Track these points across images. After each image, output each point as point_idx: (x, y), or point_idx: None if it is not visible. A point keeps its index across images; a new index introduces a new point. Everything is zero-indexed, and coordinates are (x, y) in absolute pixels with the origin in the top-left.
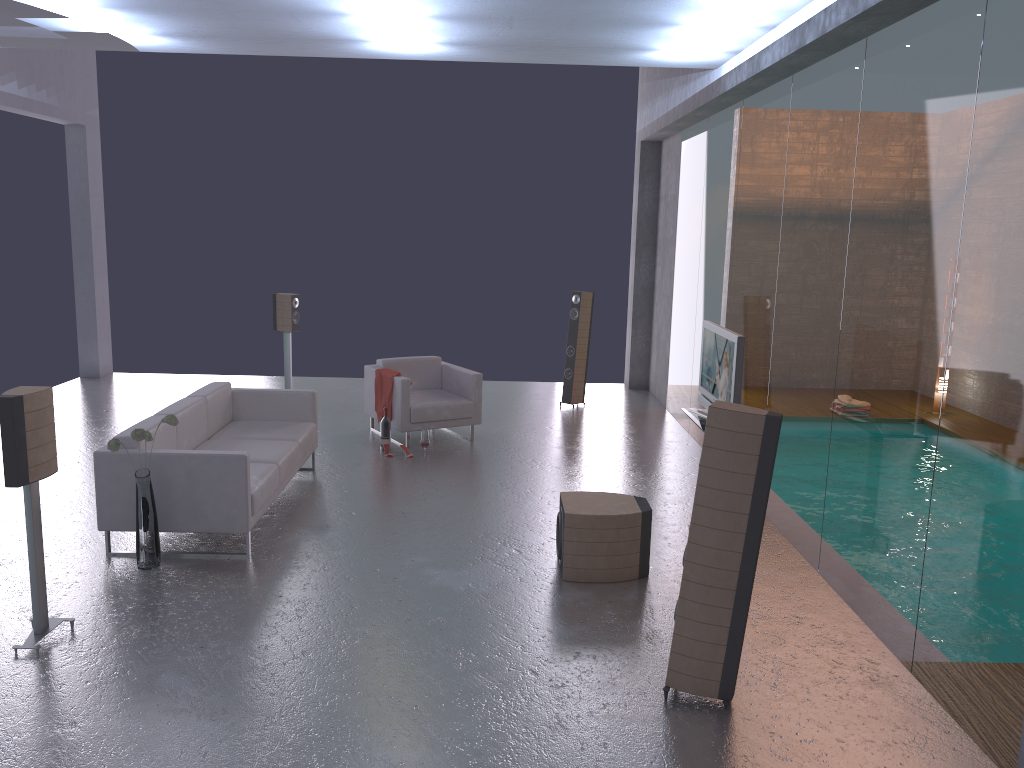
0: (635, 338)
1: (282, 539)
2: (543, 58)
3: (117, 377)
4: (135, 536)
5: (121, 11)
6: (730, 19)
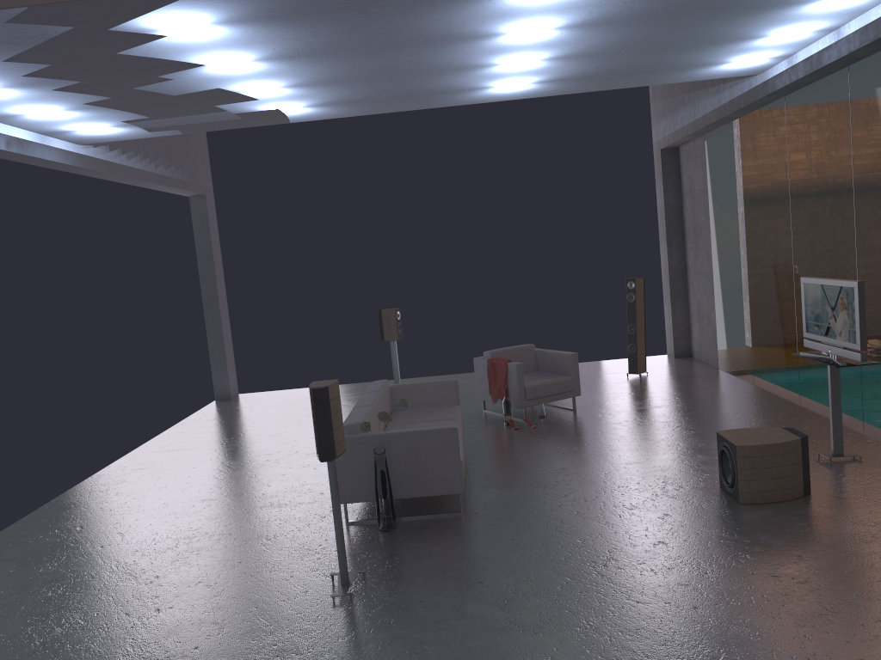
0: (675, 314)
1: (479, 498)
2: (619, 84)
3: (245, 397)
4: (357, 508)
5: (304, 88)
6: (804, 26)
